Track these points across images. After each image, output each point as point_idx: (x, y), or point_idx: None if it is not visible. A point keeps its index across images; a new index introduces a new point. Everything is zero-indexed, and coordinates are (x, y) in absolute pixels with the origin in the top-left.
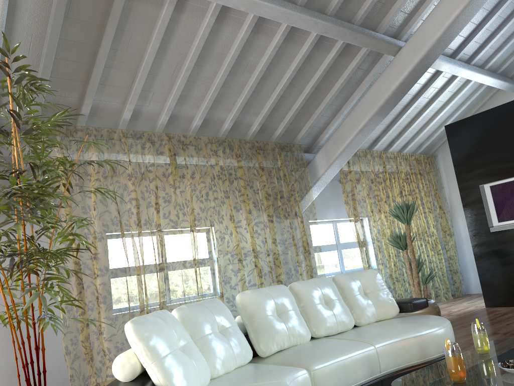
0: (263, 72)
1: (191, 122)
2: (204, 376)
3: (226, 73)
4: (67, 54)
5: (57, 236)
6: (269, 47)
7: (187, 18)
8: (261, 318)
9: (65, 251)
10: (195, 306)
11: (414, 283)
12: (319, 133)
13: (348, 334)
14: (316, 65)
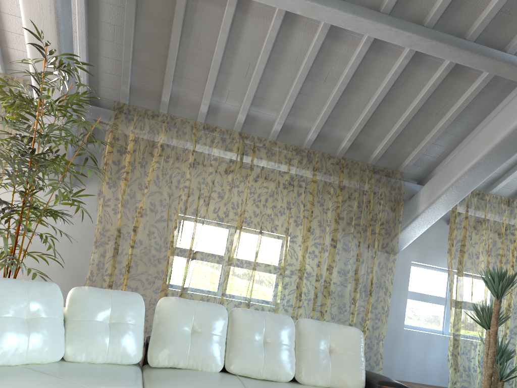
0: (346, 83)
1: (272, 126)
2: (38, 352)
3: (301, 80)
4: (145, 45)
5: (57, 199)
6: (352, 58)
7: (254, 20)
8: (167, 328)
9: (55, 212)
10: (96, 291)
11: (485, 374)
12: (435, 164)
13: (266, 384)
14: (419, 84)
